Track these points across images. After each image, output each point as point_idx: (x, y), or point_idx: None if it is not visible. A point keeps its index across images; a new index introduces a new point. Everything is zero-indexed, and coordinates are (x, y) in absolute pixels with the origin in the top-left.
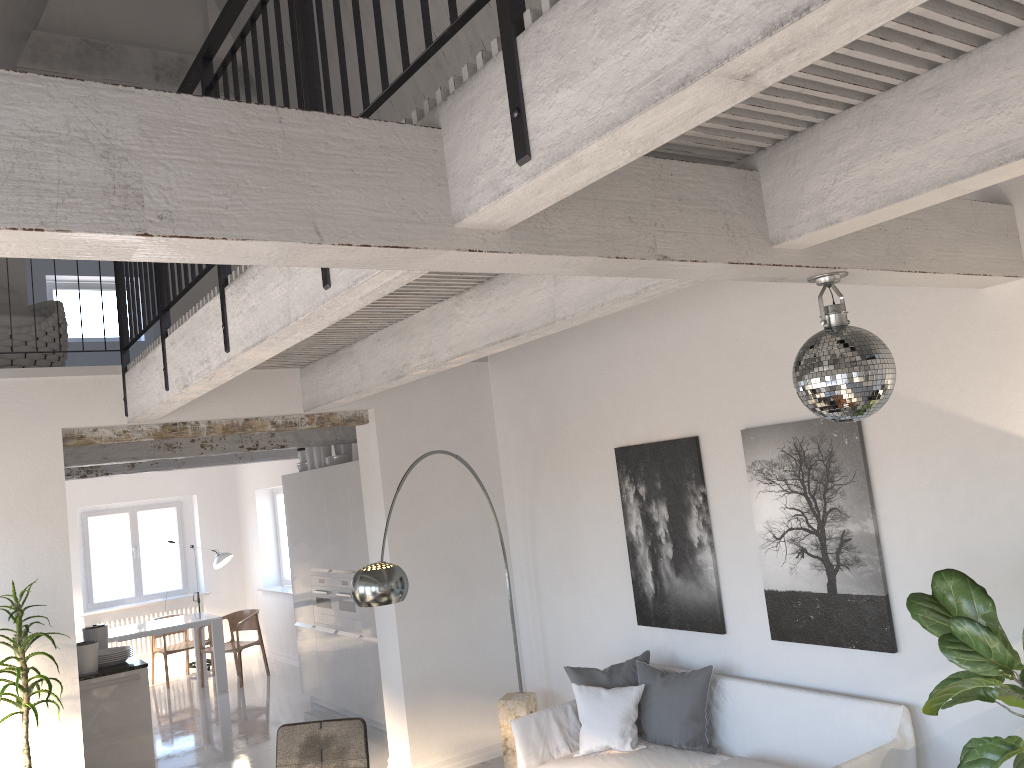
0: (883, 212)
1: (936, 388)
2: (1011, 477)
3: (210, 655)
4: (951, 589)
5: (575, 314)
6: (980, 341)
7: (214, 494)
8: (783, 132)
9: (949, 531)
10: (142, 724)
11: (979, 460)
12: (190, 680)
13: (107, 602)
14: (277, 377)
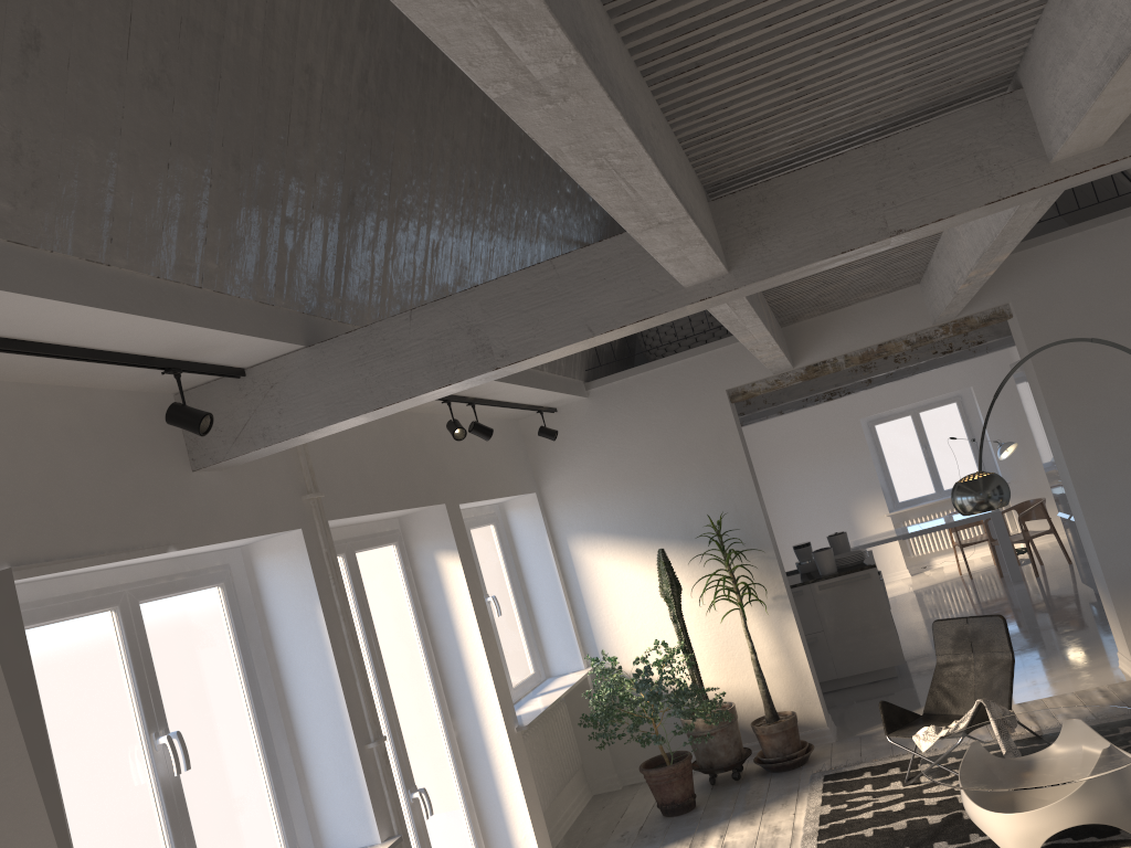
0: (1096, 119)
1: None
2: None
3: (1024, 544)
4: None
5: (998, 231)
6: None
7: (990, 383)
8: (1014, 51)
9: None
10: (882, 615)
11: None
12: (994, 571)
13: (910, 501)
14: (897, 299)
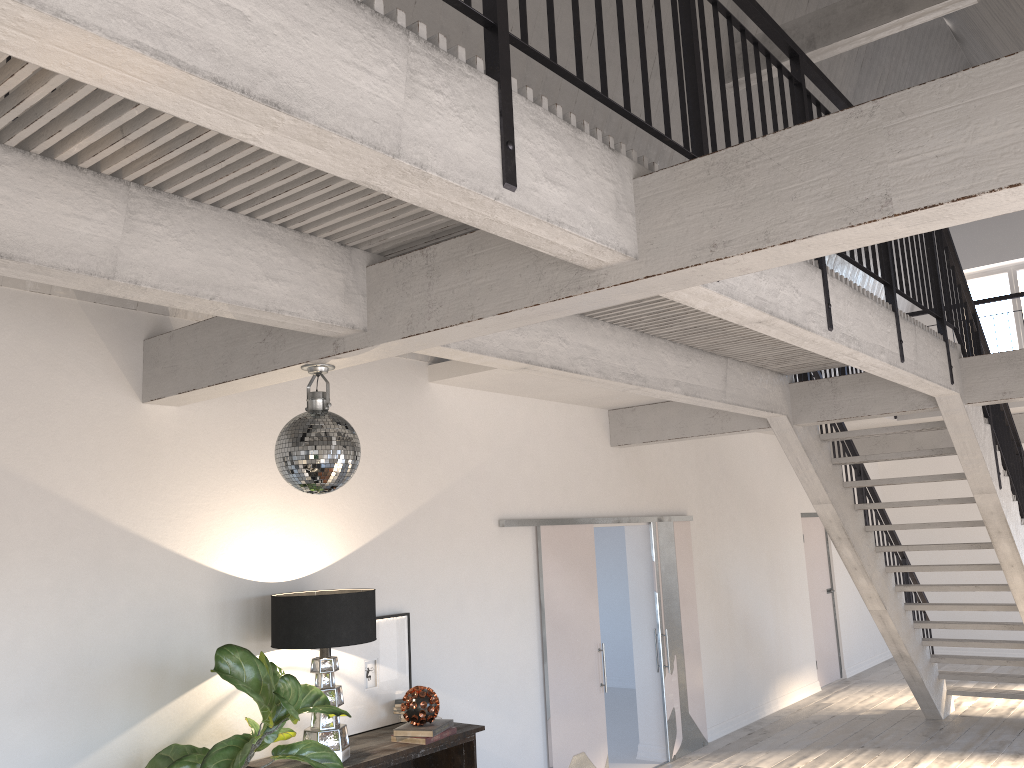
0: (458, 353)
1: (81, 485)
2: (135, 577)
3: None
4: (240, 660)
5: (160, 287)
6: (132, 449)
7: None
8: None
9: (64, 636)
10: None
11: (110, 561)
12: None
13: None
14: None
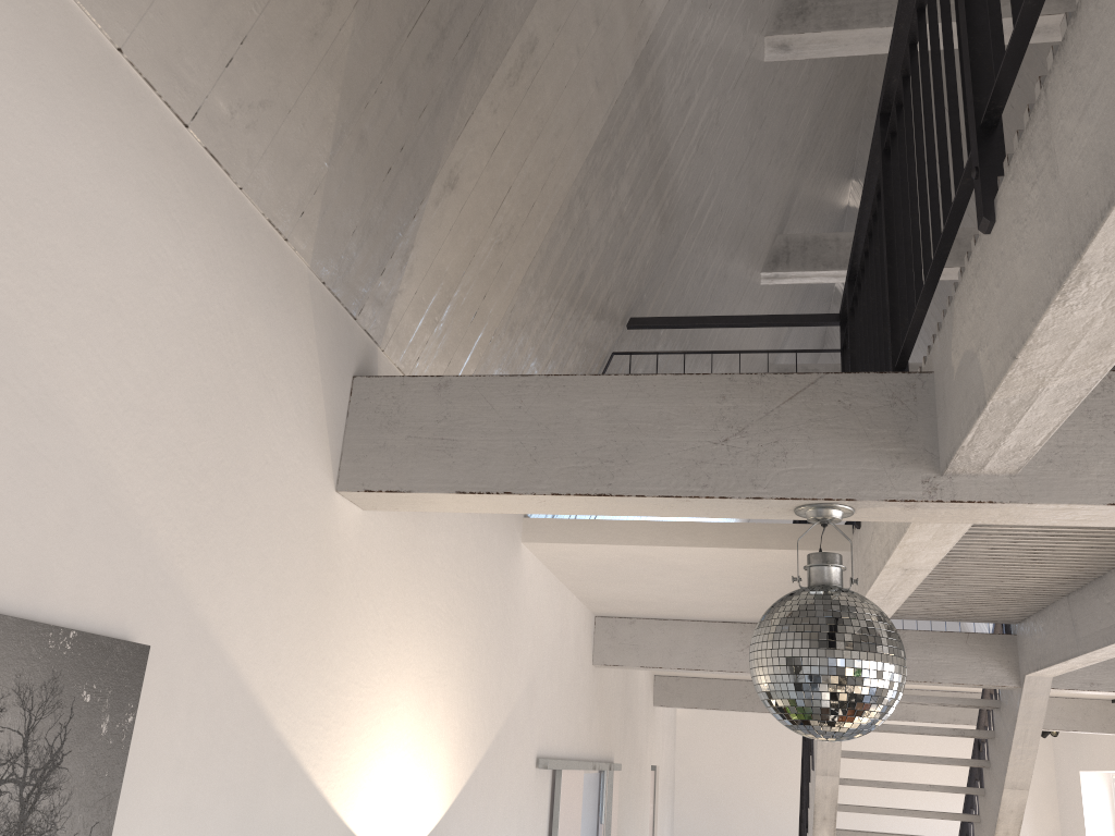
0: (944, 534)
1: (254, 638)
2: None
3: None
4: None
5: None
6: (313, 577)
7: None
8: None
9: None
10: None
11: (258, 810)
12: None
13: None
14: None
